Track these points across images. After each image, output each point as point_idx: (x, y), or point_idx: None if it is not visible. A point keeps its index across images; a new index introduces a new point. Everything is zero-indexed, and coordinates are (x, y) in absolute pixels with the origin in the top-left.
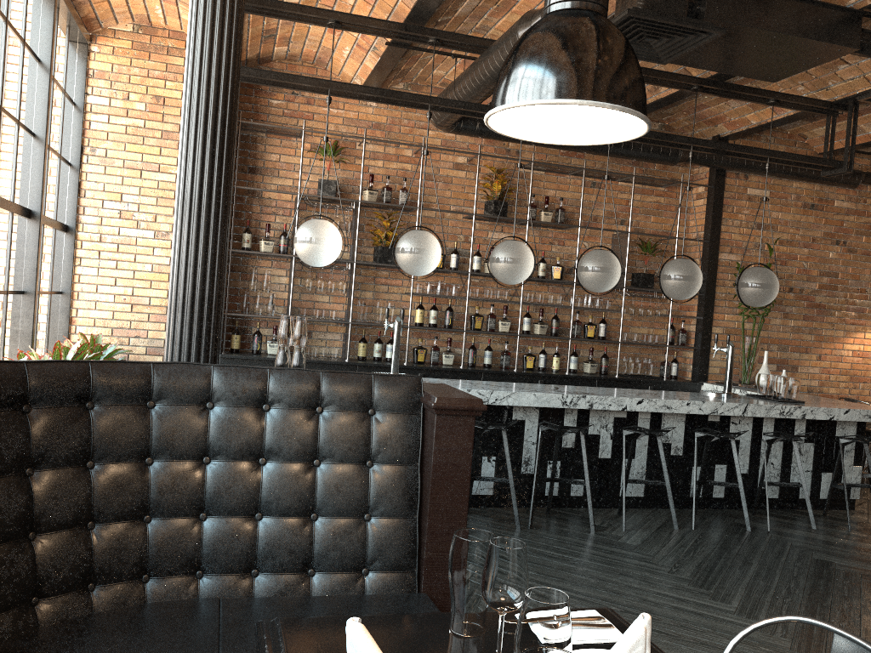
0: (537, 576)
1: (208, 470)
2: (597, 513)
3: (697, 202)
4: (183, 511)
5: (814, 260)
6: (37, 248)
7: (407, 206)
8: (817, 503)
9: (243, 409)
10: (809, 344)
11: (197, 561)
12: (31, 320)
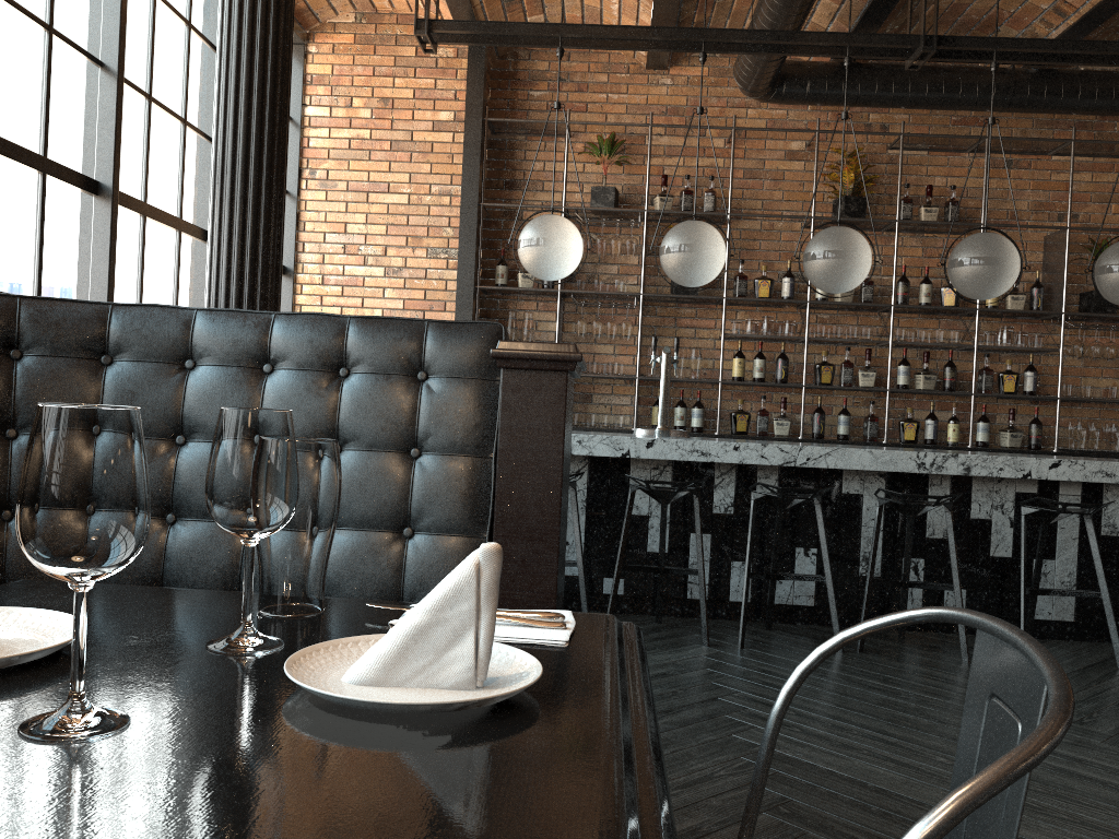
0: (831, 709)
1: (180, 454)
2: None
3: None
4: None
5: None
6: None
7: (713, 212)
8: None
9: (233, 369)
10: None
11: (157, 580)
12: None
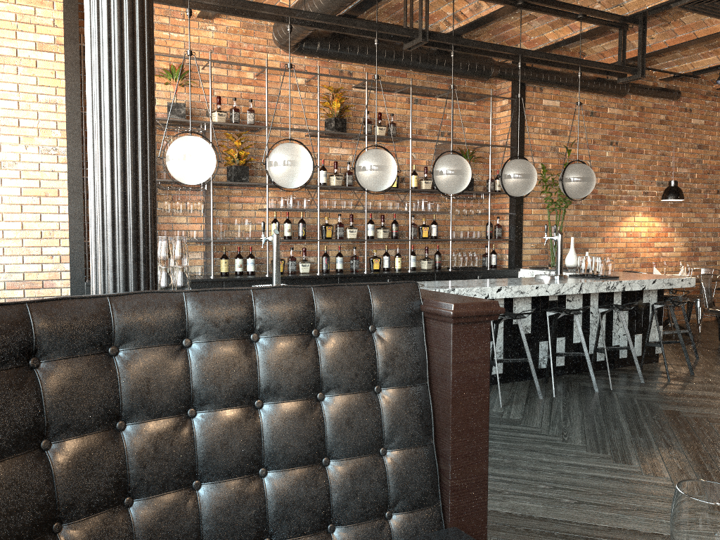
0: None
1: (196, 425)
2: None
3: (501, 114)
4: (173, 483)
5: (595, 159)
6: None
7: (257, 125)
8: (632, 360)
9: (229, 343)
10: (595, 229)
11: None
12: None
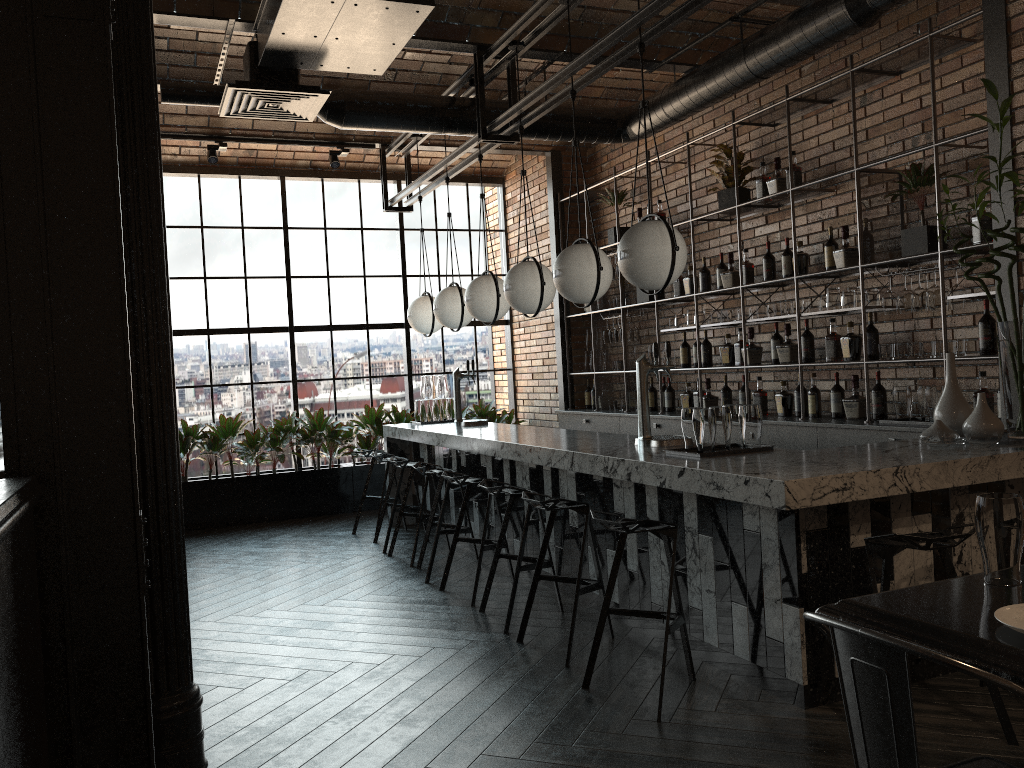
0: (278, 577)
1: None
2: (506, 581)
3: None
4: None
5: None
6: (406, 346)
7: None
8: (738, 666)
9: None
10: None
11: None
12: (408, 392)
